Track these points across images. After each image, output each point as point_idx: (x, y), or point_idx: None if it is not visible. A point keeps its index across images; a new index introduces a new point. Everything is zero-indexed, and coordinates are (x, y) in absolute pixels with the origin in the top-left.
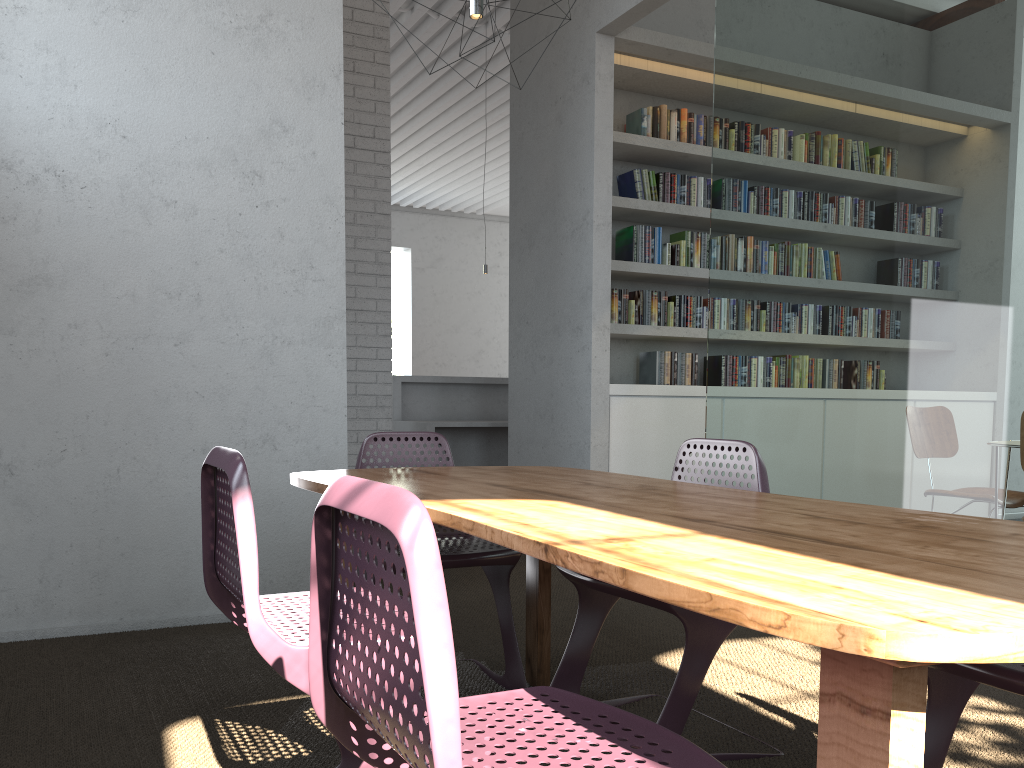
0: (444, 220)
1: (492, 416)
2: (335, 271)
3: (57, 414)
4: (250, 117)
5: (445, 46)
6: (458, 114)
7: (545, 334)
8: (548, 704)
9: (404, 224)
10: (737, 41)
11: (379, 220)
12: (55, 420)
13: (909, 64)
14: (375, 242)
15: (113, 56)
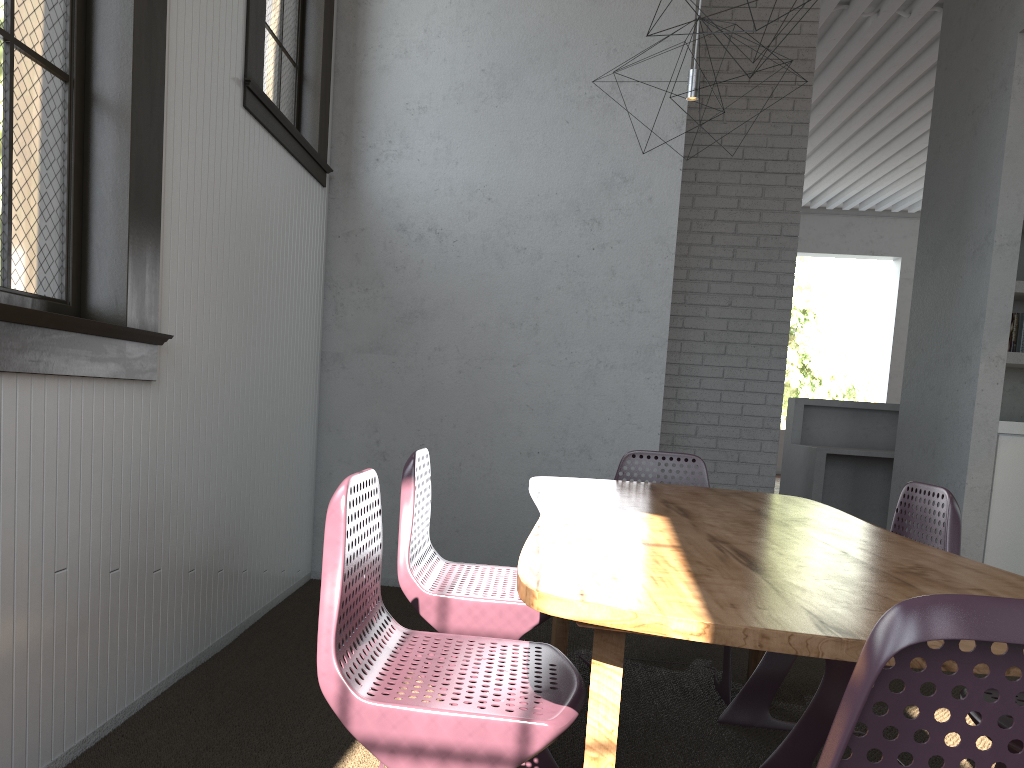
0: None
1: None
2: (660, 303)
3: (420, 416)
4: (594, 172)
5: (922, 43)
6: None
7: (936, 363)
8: (529, 652)
9: (895, 231)
10: None
11: (784, 242)
12: (418, 421)
13: None
14: (777, 264)
15: (486, 135)
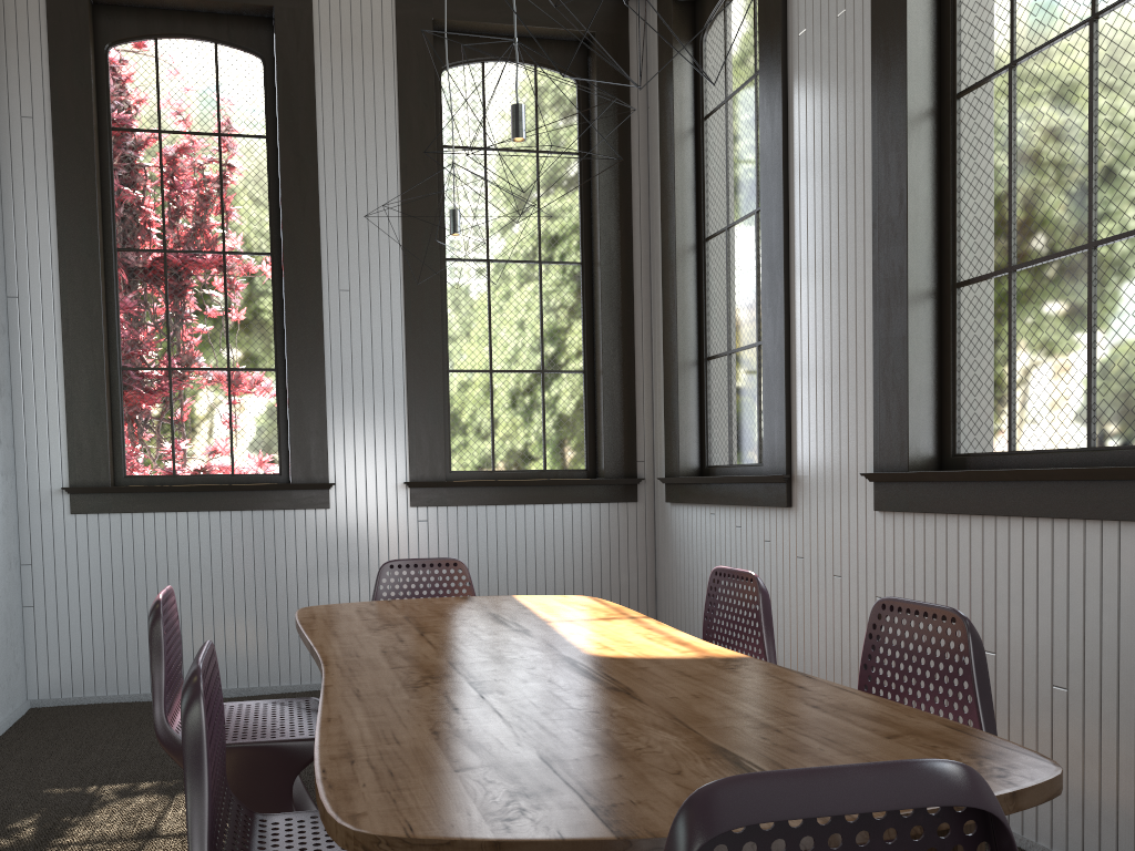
0: None
1: None
2: None
3: None
4: None
5: None
6: None
7: None
8: None
9: None
10: None
11: None
12: None
13: None
14: None
15: None
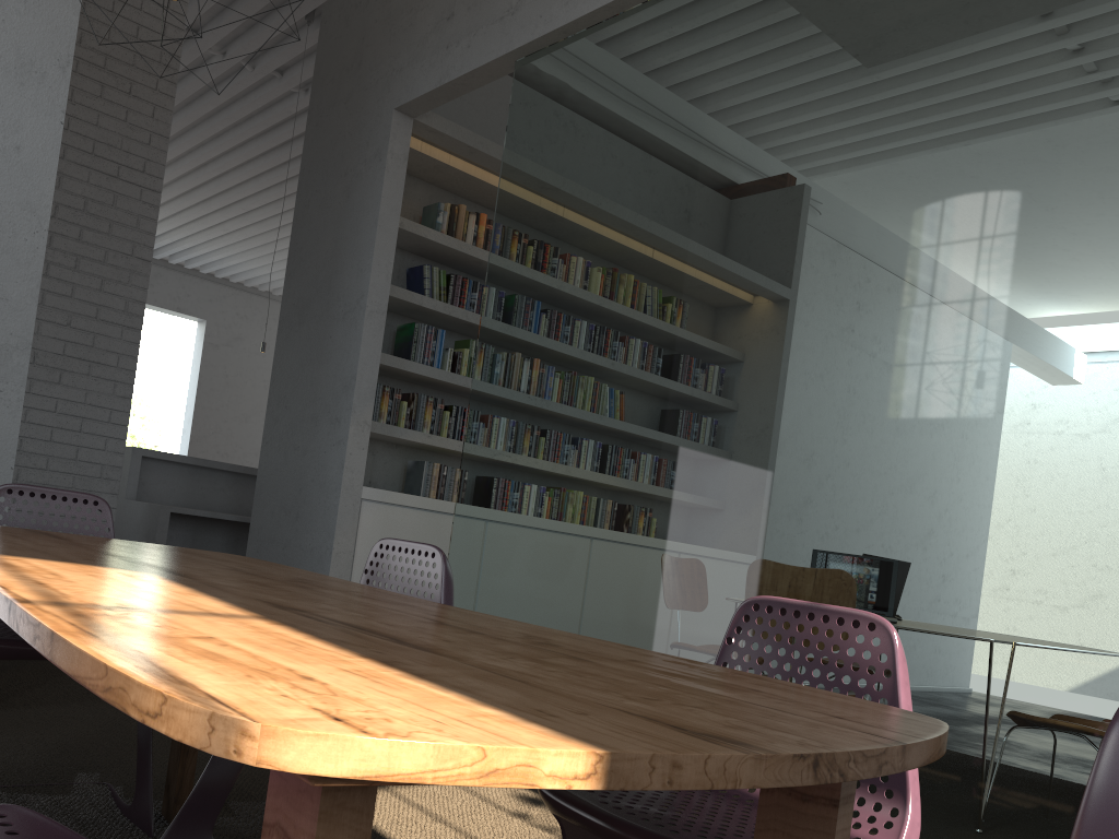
0: (249, 297)
1: (248, 511)
2: (25, 292)
3: None
4: None
5: (259, 104)
6: (271, 183)
7: (303, 422)
8: None
9: (202, 293)
10: (525, 144)
11: (136, 265)
12: None
13: (674, 196)
14: (127, 288)
15: None
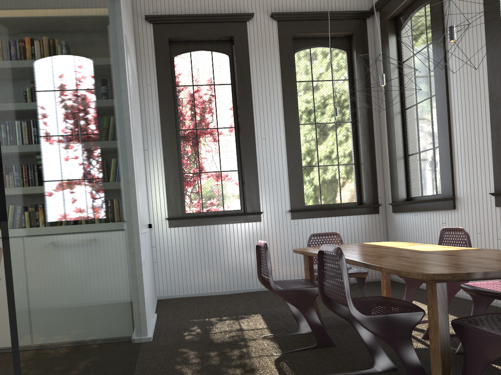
0: None
1: None
2: None
3: None
4: None
5: None
6: None
7: None
8: None
9: None
10: None
11: None
12: None
13: None
14: None
15: None
